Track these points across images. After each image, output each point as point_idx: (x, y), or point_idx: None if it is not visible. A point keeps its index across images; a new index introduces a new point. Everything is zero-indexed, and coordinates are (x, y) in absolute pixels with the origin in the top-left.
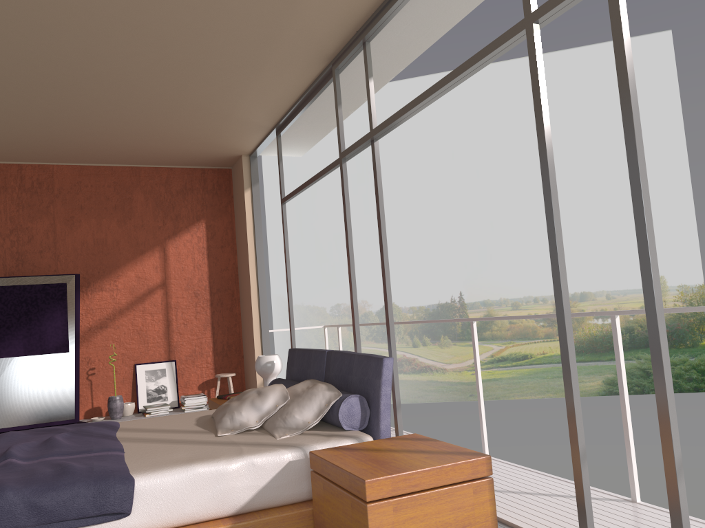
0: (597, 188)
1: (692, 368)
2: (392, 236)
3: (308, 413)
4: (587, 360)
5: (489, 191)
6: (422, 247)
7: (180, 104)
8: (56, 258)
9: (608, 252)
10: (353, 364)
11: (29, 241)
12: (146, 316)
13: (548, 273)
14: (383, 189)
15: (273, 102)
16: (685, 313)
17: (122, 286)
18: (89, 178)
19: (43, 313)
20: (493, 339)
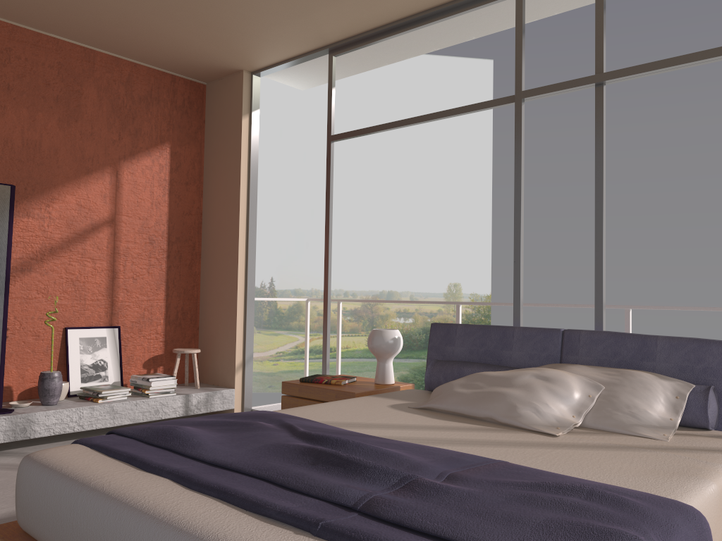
0: (415, 192)
1: None
2: None
3: (658, 407)
4: None
5: (314, 177)
6: None
7: None
8: None
9: (417, 255)
10: (655, 347)
11: None
12: (86, 262)
13: (361, 269)
14: None
15: (382, 10)
16: (473, 319)
17: (57, 214)
18: (23, 47)
19: None
20: (299, 329)
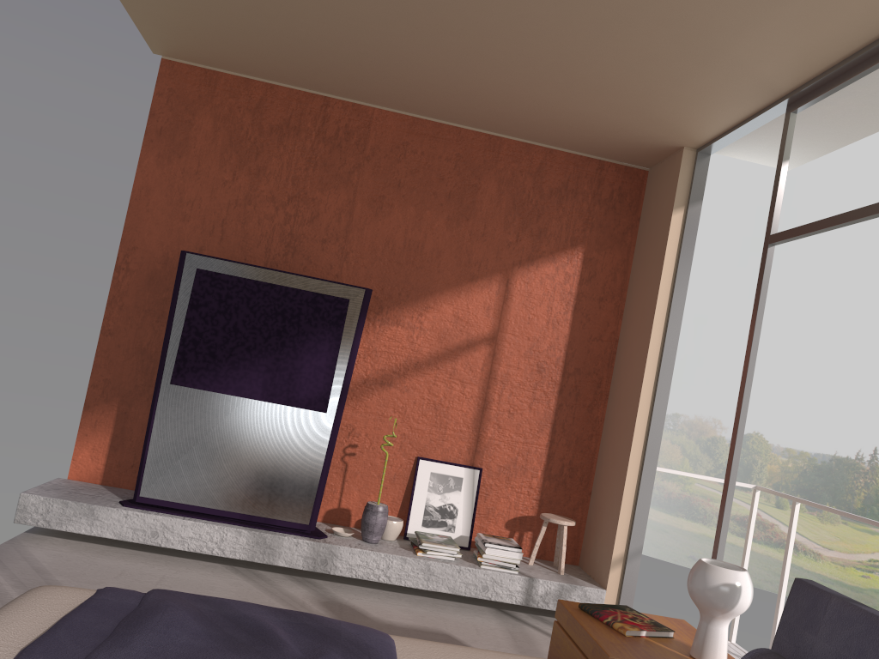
0: None
1: None
2: (785, 338)
3: None
4: None
5: None
6: (828, 365)
7: (643, 2)
8: (343, 257)
9: None
10: None
11: (310, 220)
12: (454, 384)
13: None
14: (788, 268)
15: (839, 25)
16: None
17: (429, 325)
18: (421, 140)
19: (303, 340)
20: None
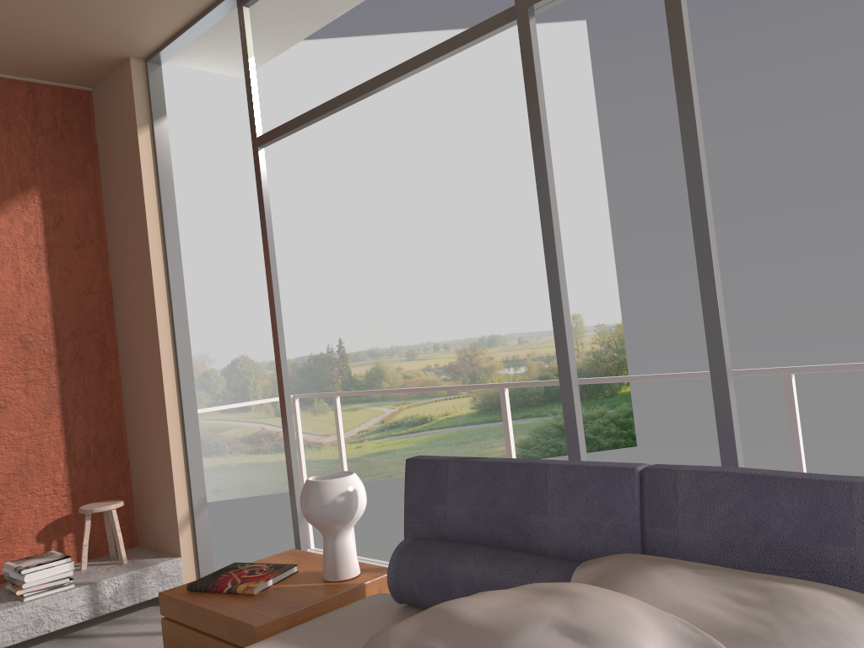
0: (507, 206)
1: (611, 421)
2: (244, 262)
3: None
4: (498, 419)
5: (376, 205)
6: (286, 278)
7: None
8: None
9: (520, 286)
10: (850, 511)
11: None
12: None
13: (450, 313)
14: (230, 196)
15: None
16: (603, 357)
17: None
18: None
19: None
20: (383, 399)
